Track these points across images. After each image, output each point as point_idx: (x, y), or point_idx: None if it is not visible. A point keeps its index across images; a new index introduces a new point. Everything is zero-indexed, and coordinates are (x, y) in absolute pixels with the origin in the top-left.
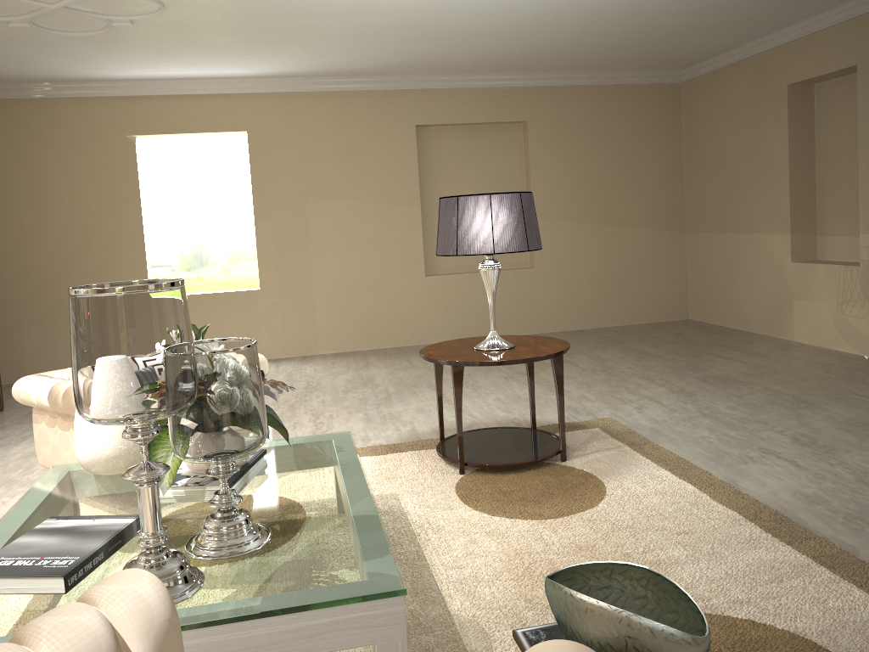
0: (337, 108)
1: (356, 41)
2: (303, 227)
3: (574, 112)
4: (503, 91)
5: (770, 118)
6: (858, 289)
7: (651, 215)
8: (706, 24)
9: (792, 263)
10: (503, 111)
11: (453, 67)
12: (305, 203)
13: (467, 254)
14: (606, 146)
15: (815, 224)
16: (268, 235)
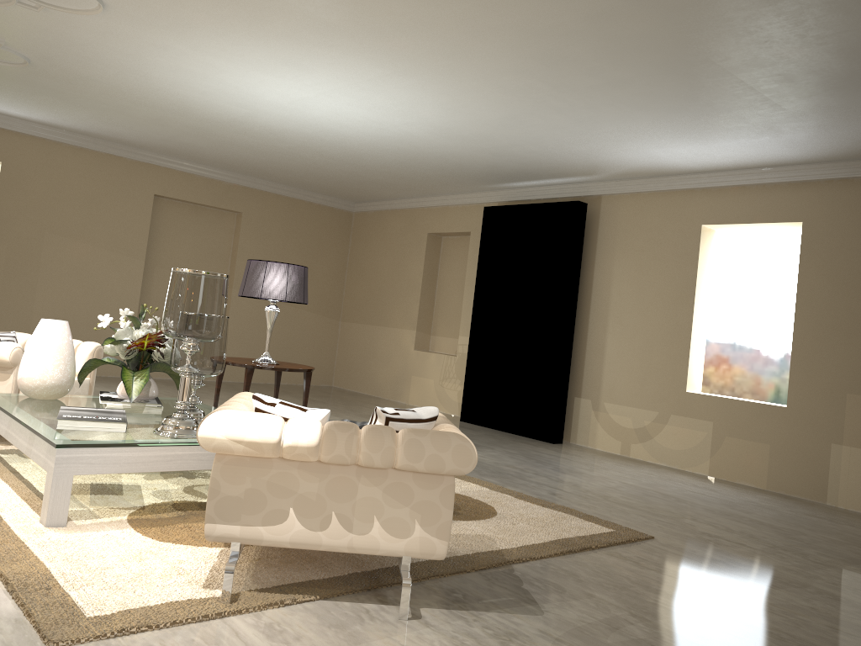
0: (90, 163)
1: (146, 123)
2: (36, 256)
3: (277, 214)
4: (229, 185)
5: (414, 252)
6: (453, 371)
7: (318, 303)
8: (389, 181)
9: (414, 350)
10: (226, 201)
11: (199, 158)
12: (42, 236)
13: (268, 298)
14: (296, 245)
15: (431, 327)
16: (0, 257)
